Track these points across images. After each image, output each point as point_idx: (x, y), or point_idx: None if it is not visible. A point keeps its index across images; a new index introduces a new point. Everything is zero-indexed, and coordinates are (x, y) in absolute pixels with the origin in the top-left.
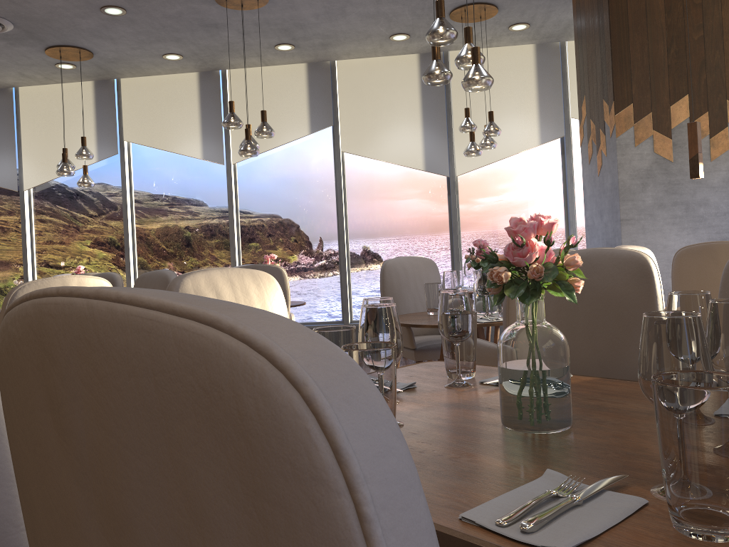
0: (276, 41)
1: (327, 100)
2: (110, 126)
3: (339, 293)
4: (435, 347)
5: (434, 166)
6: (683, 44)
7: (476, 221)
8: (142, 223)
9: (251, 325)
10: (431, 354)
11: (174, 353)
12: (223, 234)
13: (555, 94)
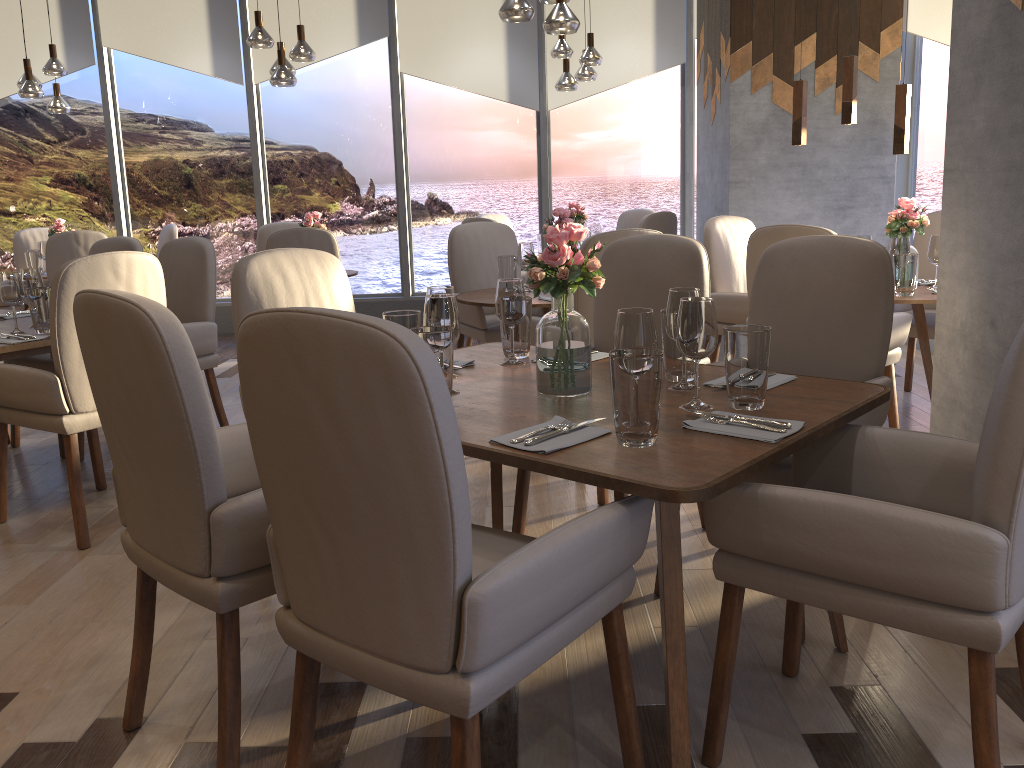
0: None
1: (381, 1)
2: (82, 25)
3: (398, 258)
4: None
5: (520, 96)
6: None
7: (572, 169)
8: (134, 161)
9: (387, 327)
10: None
11: (358, 336)
12: (244, 179)
13: (677, 6)
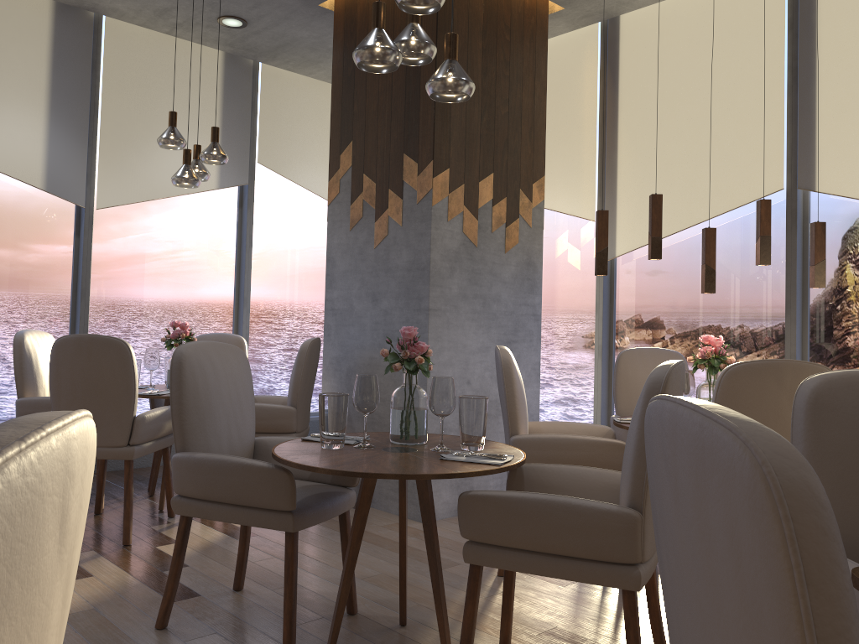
0: None
1: None
2: None
3: None
4: (313, 502)
5: (62, 186)
6: (493, 115)
7: (116, 282)
8: None
9: None
10: (313, 516)
11: None
12: None
13: (242, 126)
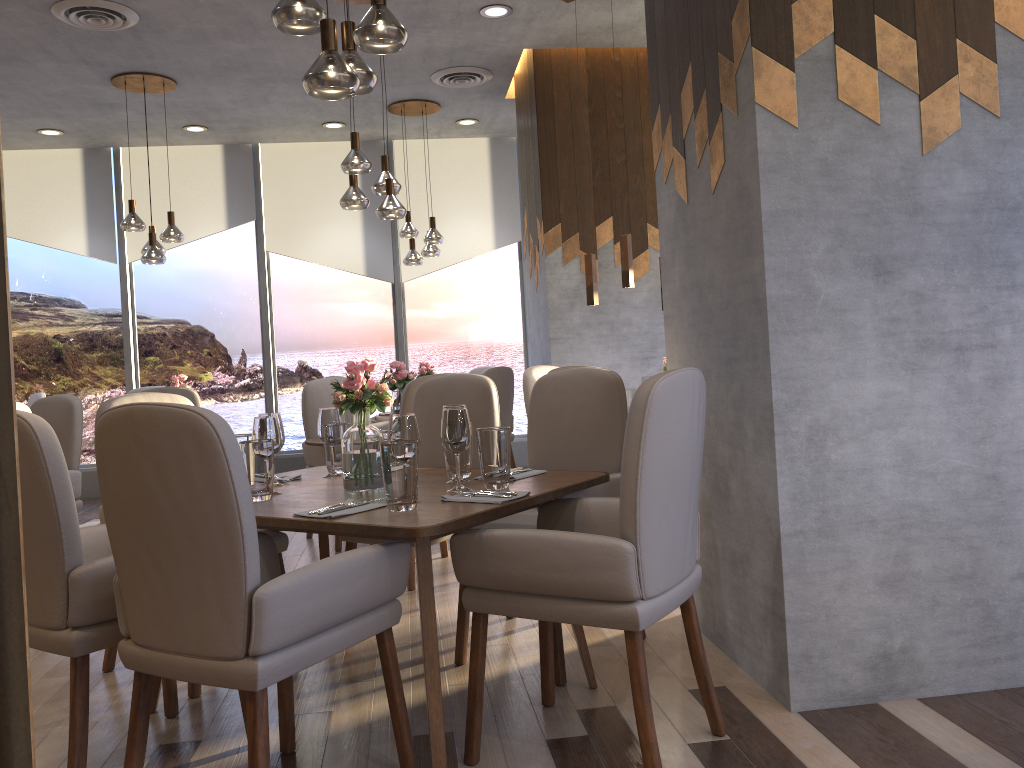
0: (185, 123)
1: (249, 190)
2: None
3: None
4: None
5: (377, 270)
6: (607, 167)
7: (426, 333)
8: None
9: (198, 409)
10: None
11: (178, 417)
12: (115, 349)
13: (511, 194)
